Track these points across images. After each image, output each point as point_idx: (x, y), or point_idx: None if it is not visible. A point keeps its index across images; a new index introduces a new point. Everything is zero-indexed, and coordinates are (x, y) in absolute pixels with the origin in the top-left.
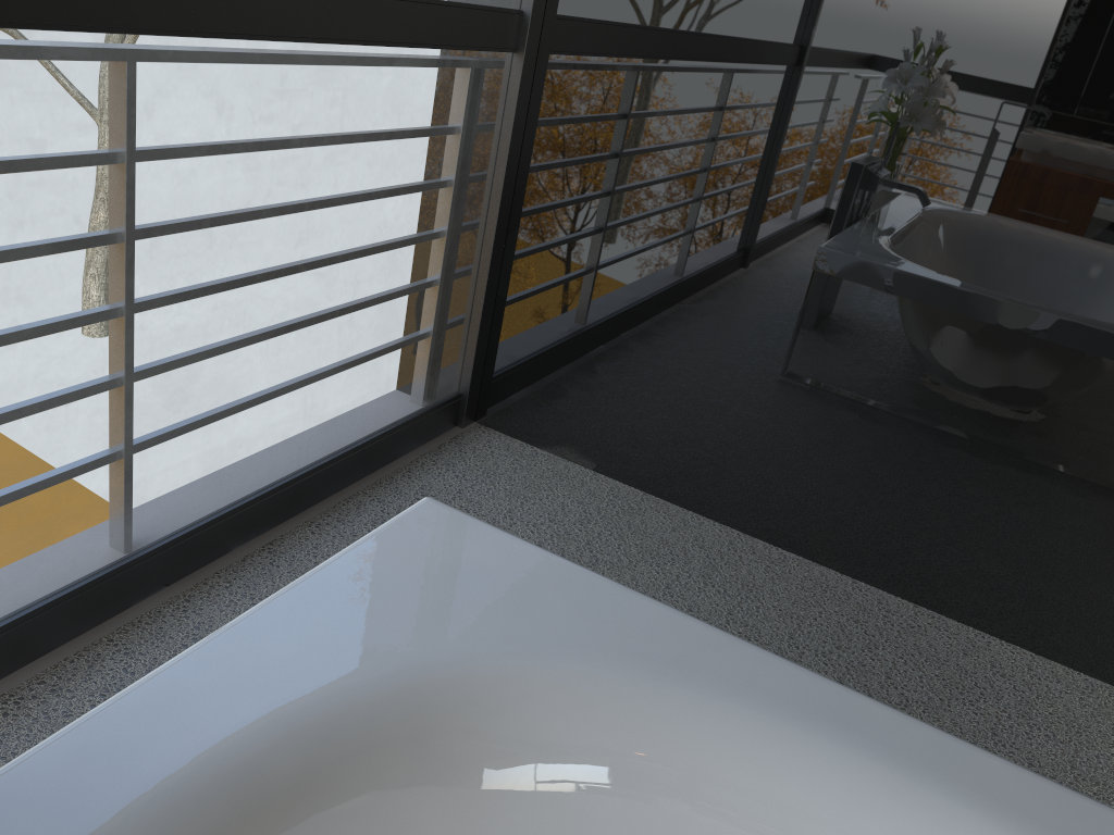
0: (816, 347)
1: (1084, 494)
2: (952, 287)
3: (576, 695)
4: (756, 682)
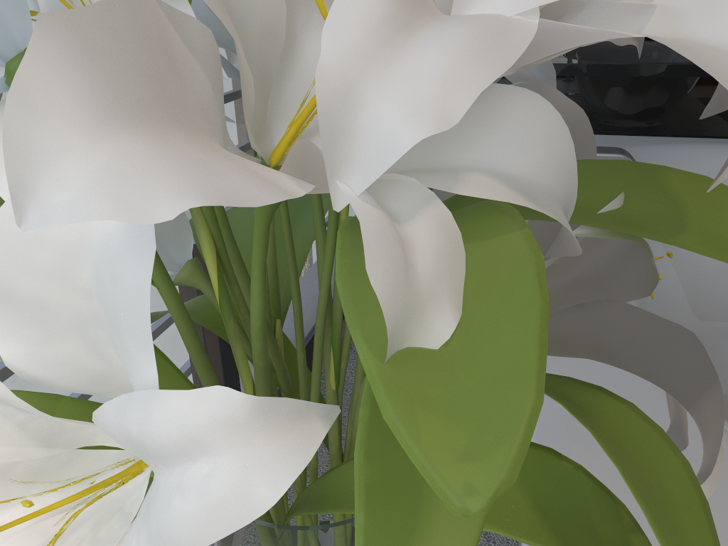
0: (598, 85)
1: (726, 111)
2: (653, 41)
3: (649, 153)
4: (694, 141)
